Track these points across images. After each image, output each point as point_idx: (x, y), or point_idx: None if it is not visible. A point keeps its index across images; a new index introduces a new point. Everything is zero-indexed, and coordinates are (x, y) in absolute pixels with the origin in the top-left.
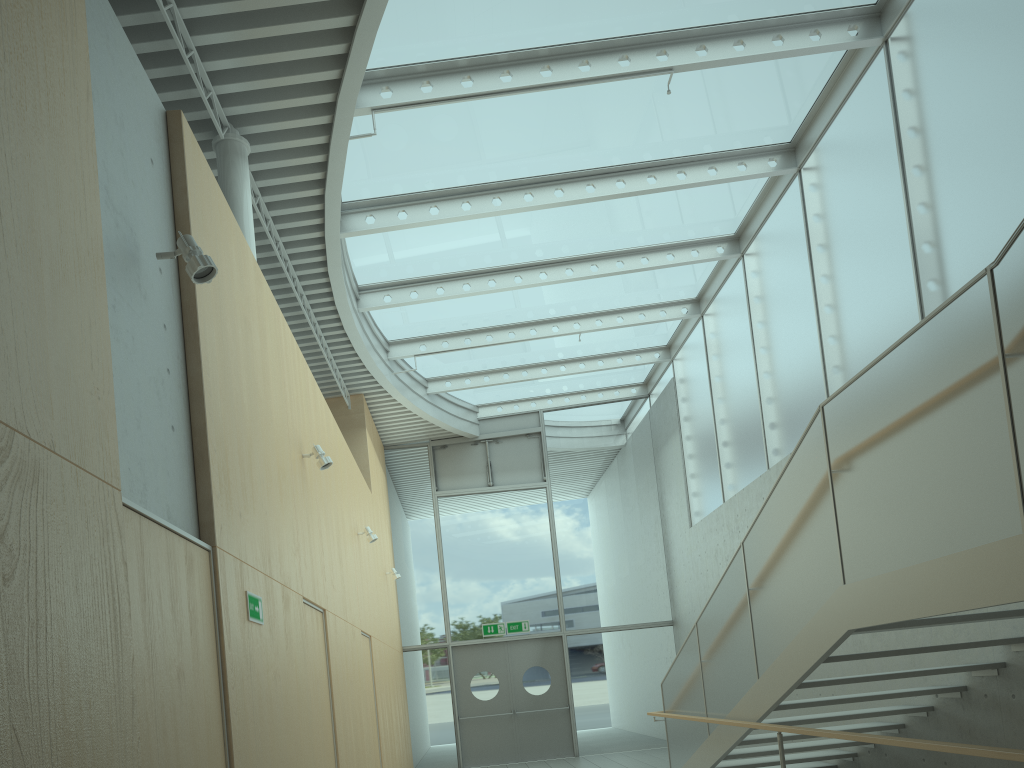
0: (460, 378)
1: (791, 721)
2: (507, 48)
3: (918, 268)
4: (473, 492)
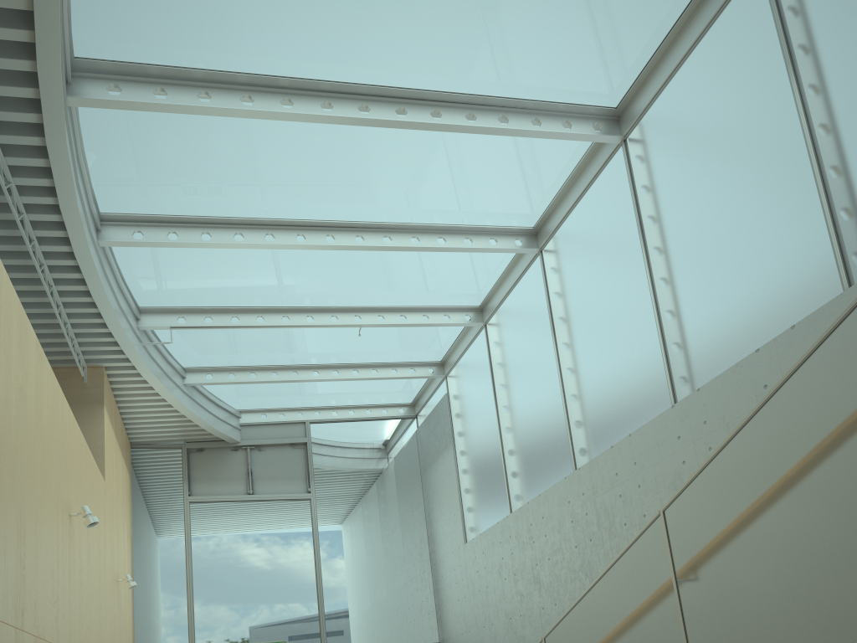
0: (223, 372)
1: None
2: None
3: (831, 190)
4: (231, 499)
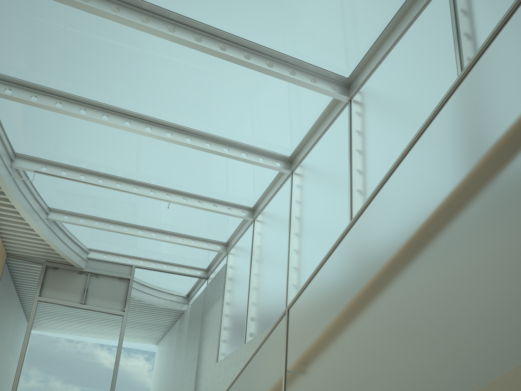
0: (77, 216)
1: None
2: None
3: None
4: (67, 304)
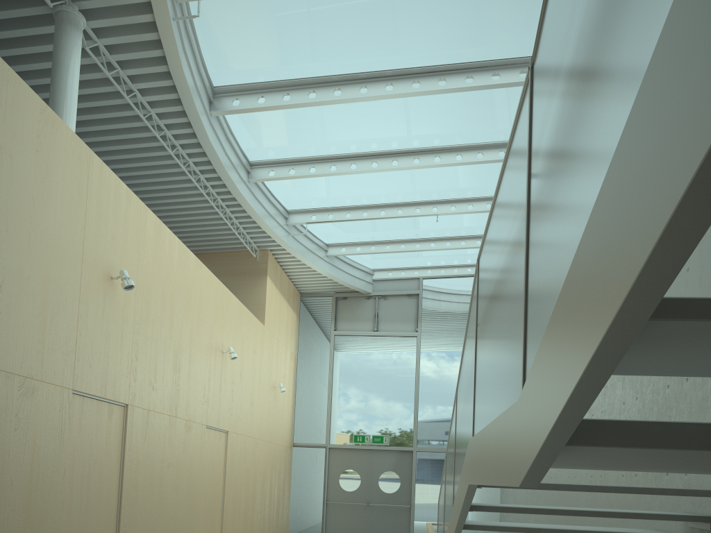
0: (353, 246)
1: None
2: None
3: None
4: (361, 334)
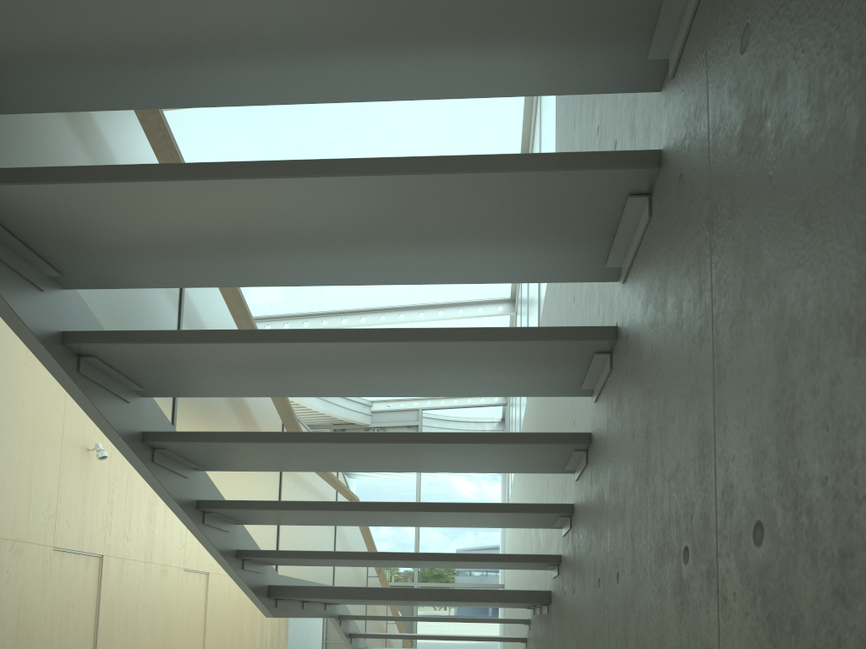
0: None
1: None
2: None
3: None
4: None
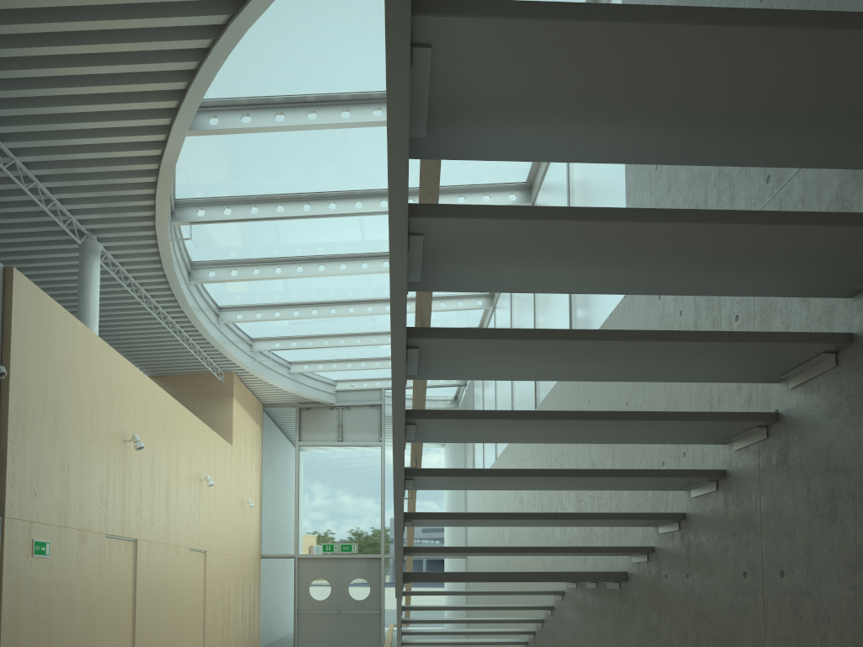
0: (315, 363)
1: (432, 642)
2: (279, 192)
3: None
4: (326, 444)
